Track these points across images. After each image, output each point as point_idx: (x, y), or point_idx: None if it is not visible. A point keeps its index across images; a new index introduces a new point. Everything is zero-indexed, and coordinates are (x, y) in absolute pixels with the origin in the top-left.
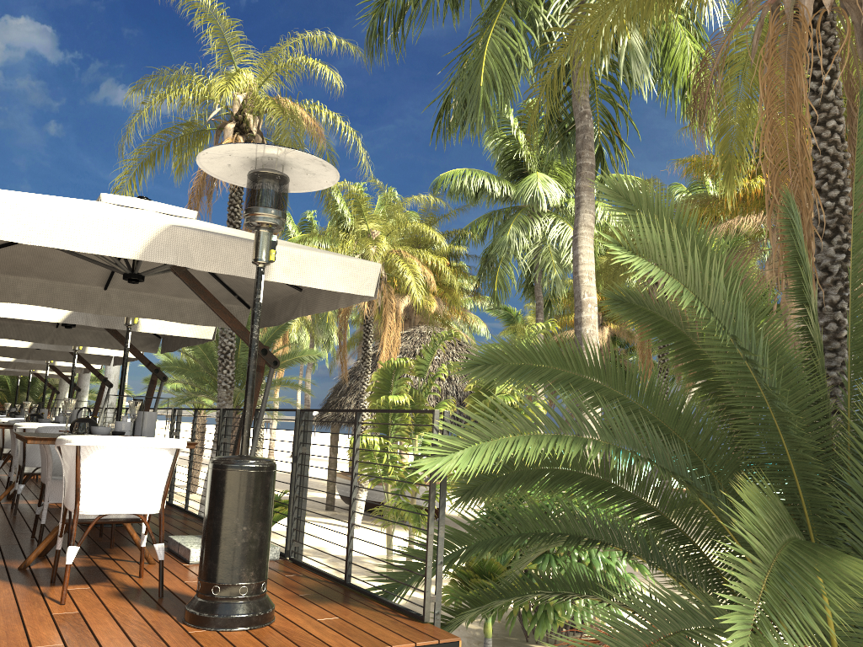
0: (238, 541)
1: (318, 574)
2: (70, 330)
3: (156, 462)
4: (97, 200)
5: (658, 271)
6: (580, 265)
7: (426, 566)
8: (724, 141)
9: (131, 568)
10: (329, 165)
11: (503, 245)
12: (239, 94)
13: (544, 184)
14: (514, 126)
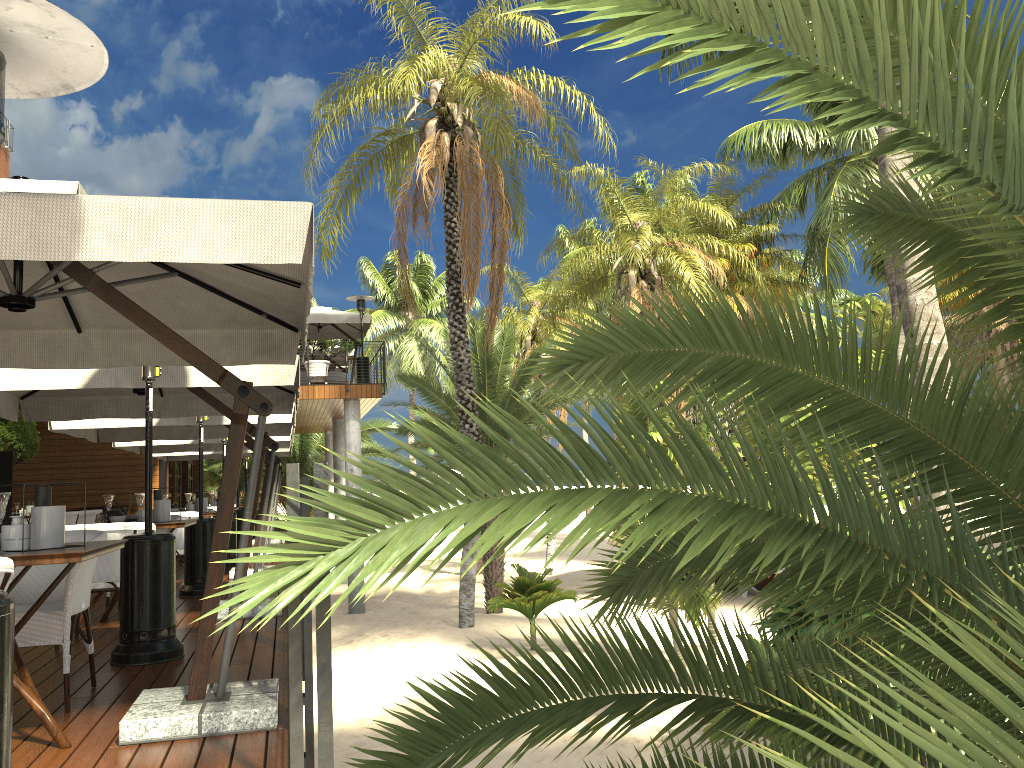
0: None
1: None
2: (179, 398)
3: None
4: None
5: (700, 28)
6: None
7: None
8: None
9: (16, 759)
10: None
11: (827, 212)
12: (436, 81)
13: None
14: None
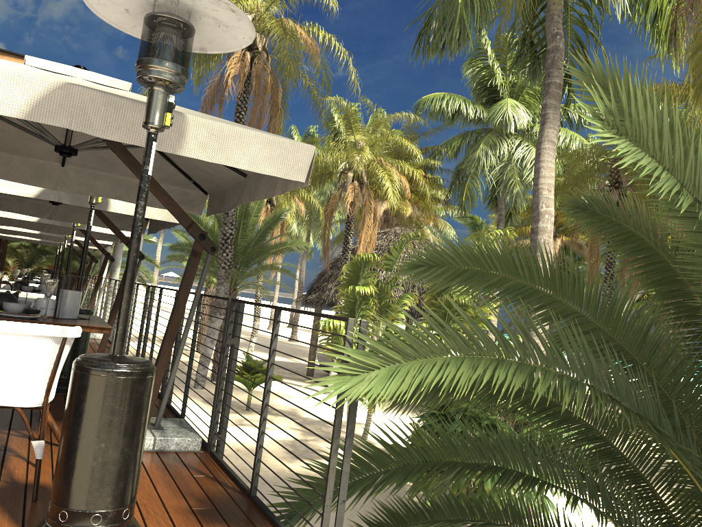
0: (94, 460)
1: (230, 476)
2: (67, 208)
3: (35, 351)
4: (25, 64)
5: (650, 161)
6: (540, 178)
7: (323, 505)
8: (698, 60)
9: None
10: (239, 10)
11: (473, 161)
12: (249, 15)
13: (514, 108)
14: (491, 57)
